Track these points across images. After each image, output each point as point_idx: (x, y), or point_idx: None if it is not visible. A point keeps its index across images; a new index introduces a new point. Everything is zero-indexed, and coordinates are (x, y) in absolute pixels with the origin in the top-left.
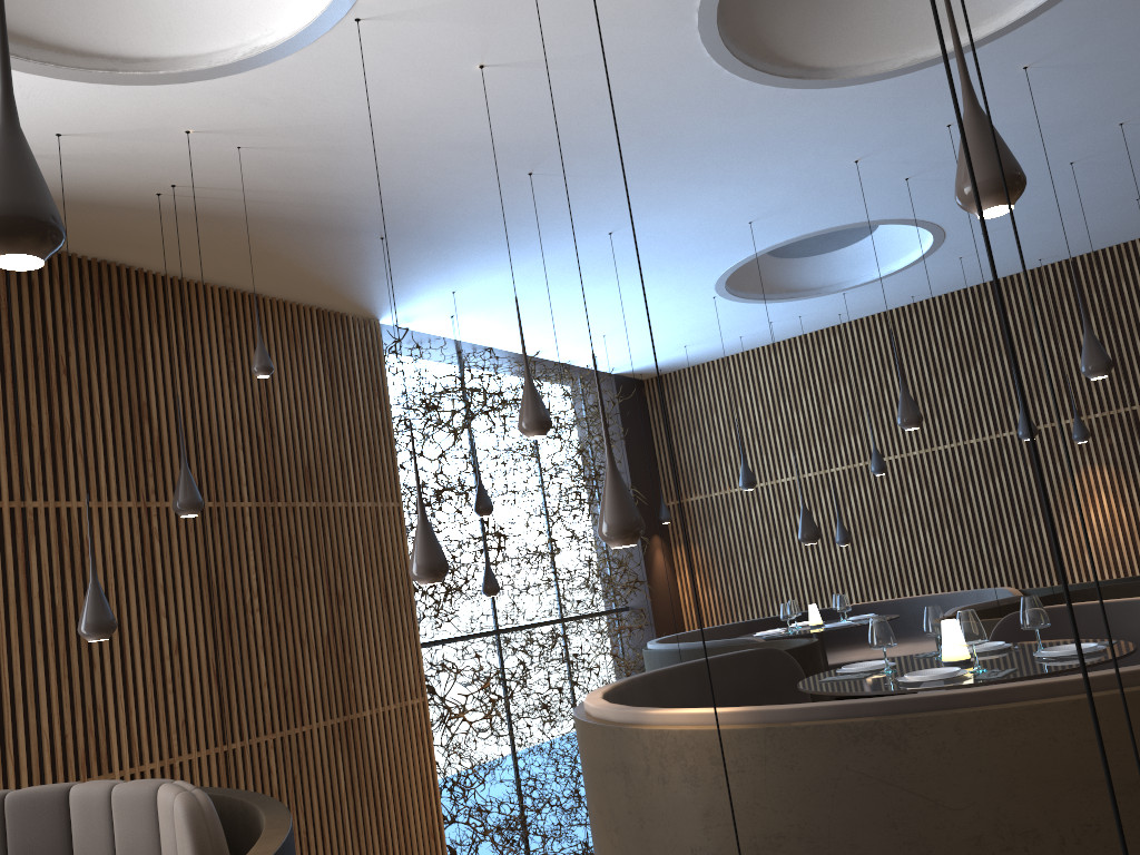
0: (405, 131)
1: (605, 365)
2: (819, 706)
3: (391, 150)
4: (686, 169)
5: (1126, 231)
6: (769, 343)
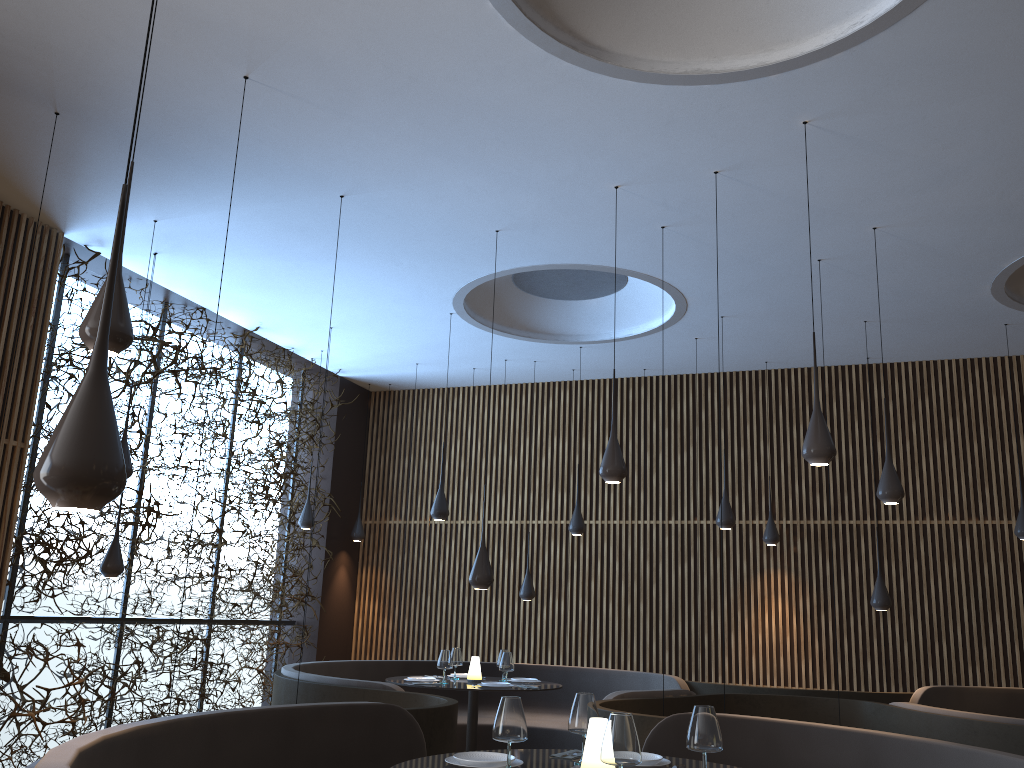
0: None
1: (331, 364)
2: None
3: None
4: (433, 135)
5: (846, 353)
6: (502, 383)
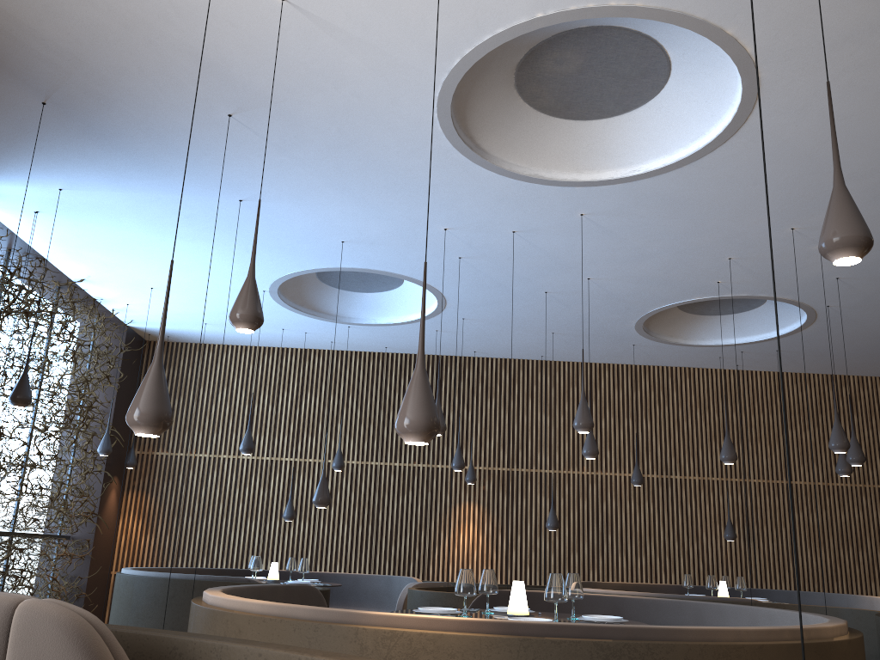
0: (165, 15)
1: (127, 315)
2: (568, 624)
3: (135, 25)
4: (341, 176)
5: (530, 351)
6: (267, 346)
